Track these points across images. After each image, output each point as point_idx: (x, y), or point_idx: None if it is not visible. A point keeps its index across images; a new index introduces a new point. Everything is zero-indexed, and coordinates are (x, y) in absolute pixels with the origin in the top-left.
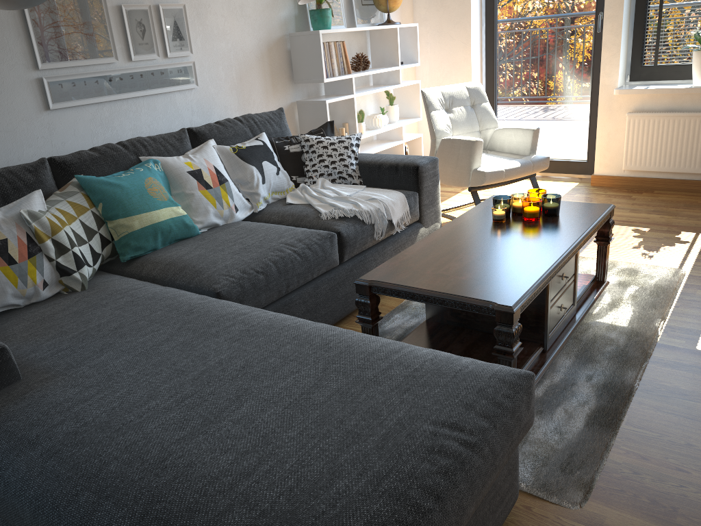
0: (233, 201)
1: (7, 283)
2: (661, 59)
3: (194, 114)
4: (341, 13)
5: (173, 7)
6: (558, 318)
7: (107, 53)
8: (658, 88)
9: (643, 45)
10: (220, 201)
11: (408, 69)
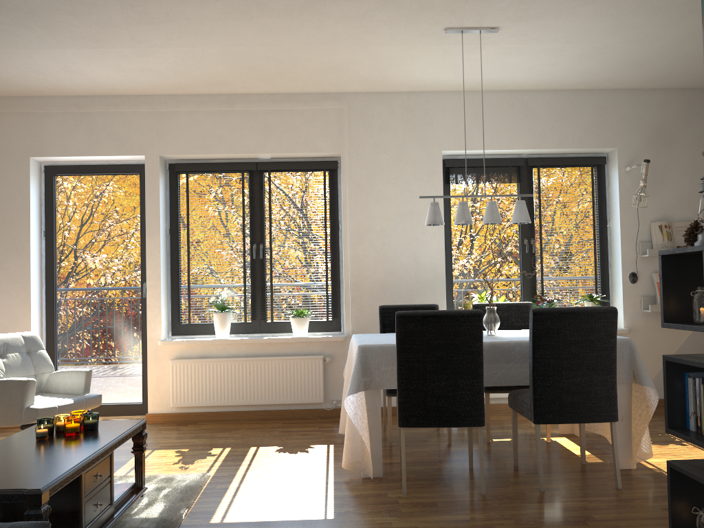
0: None
1: None
2: (194, 319)
3: None
4: None
5: None
6: (95, 514)
7: None
8: (191, 340)
9: (180, 308)
10: None
11: None
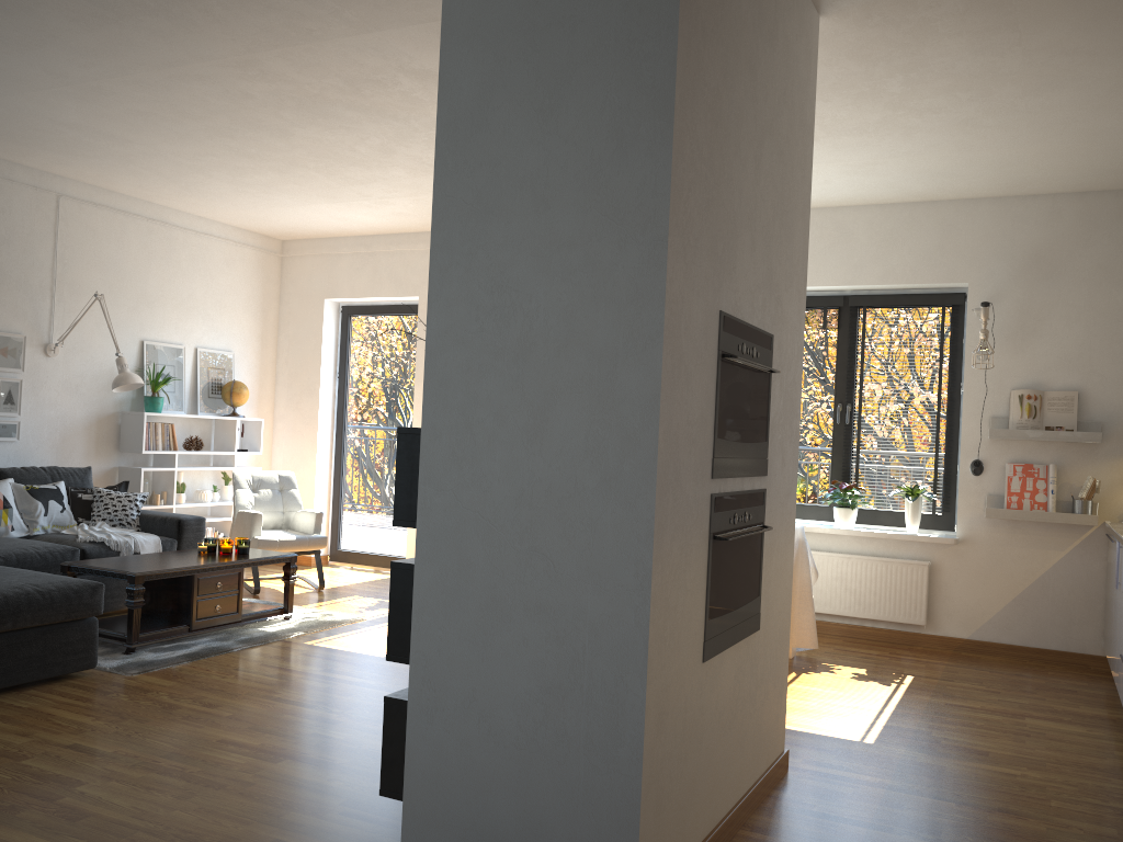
0: (11, 522)
1: None
2: None
3: (10, 461)
4: (183, 401)
5: (11, 380)
6: (213, 614)
7: None
8: None
9: None
10: None
11: (262, 457)
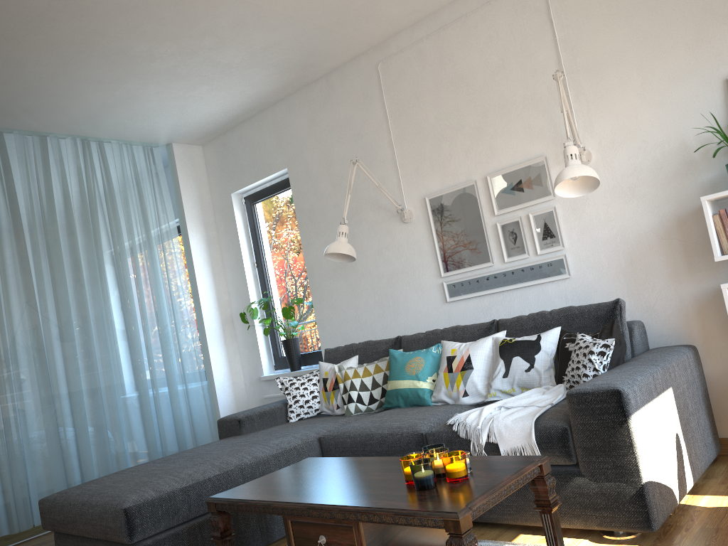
0: (464, 386)
1: (323, 400)
2: None
3: (569, 301)
4: None
5: (543, 211)
6: None
7: (485, 259)
8: None
9: None
10: (452, 384)
11: None
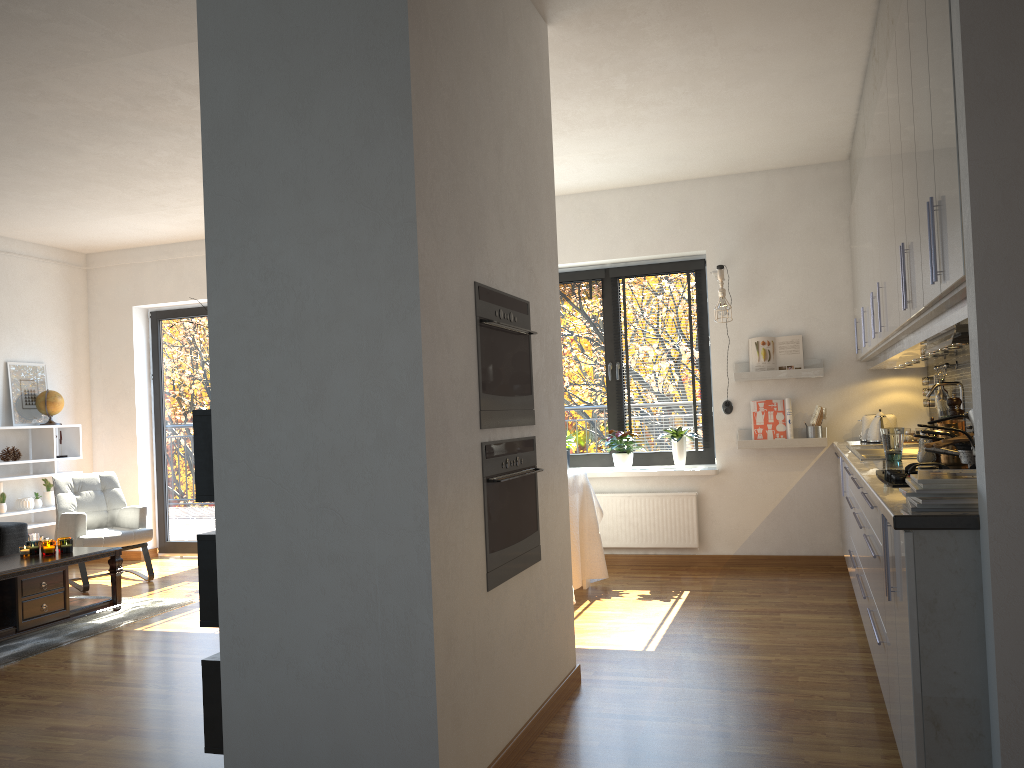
0: None
1: None
2: None
3: None
4: None
5: None
6: (40, 612)
7: None
8: None
9: None
10: None
11: (83, 462)
